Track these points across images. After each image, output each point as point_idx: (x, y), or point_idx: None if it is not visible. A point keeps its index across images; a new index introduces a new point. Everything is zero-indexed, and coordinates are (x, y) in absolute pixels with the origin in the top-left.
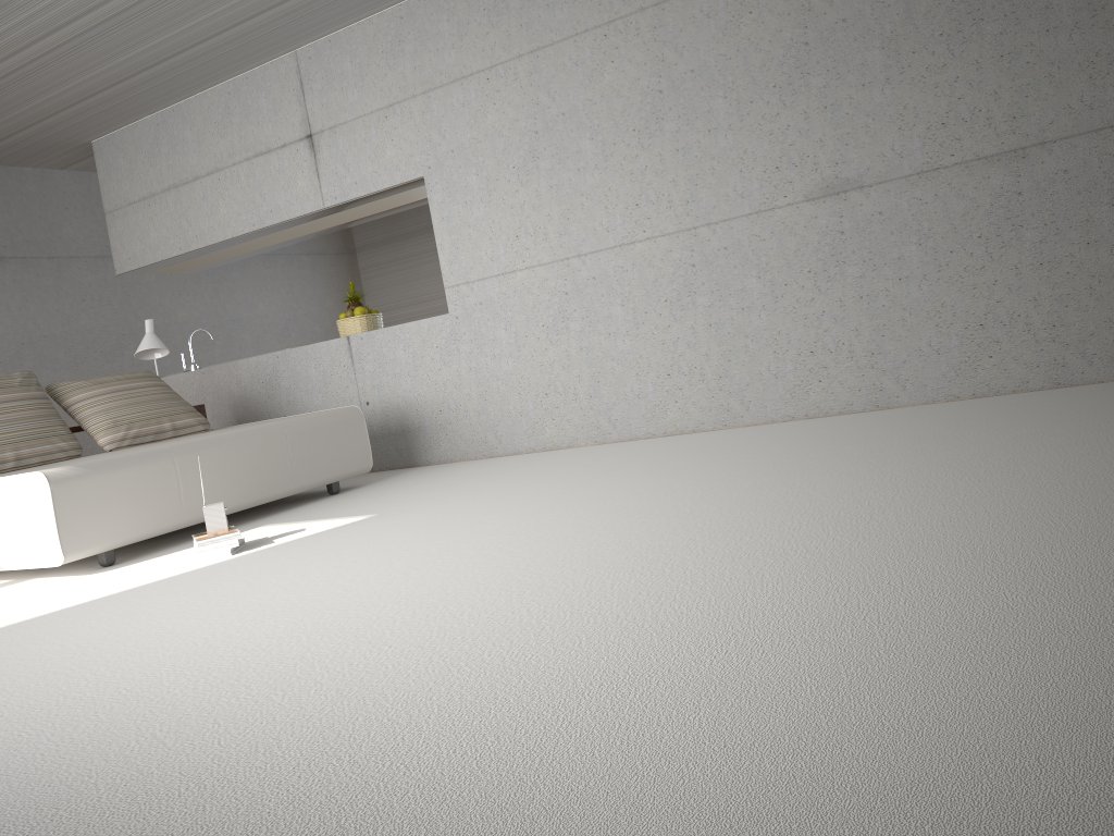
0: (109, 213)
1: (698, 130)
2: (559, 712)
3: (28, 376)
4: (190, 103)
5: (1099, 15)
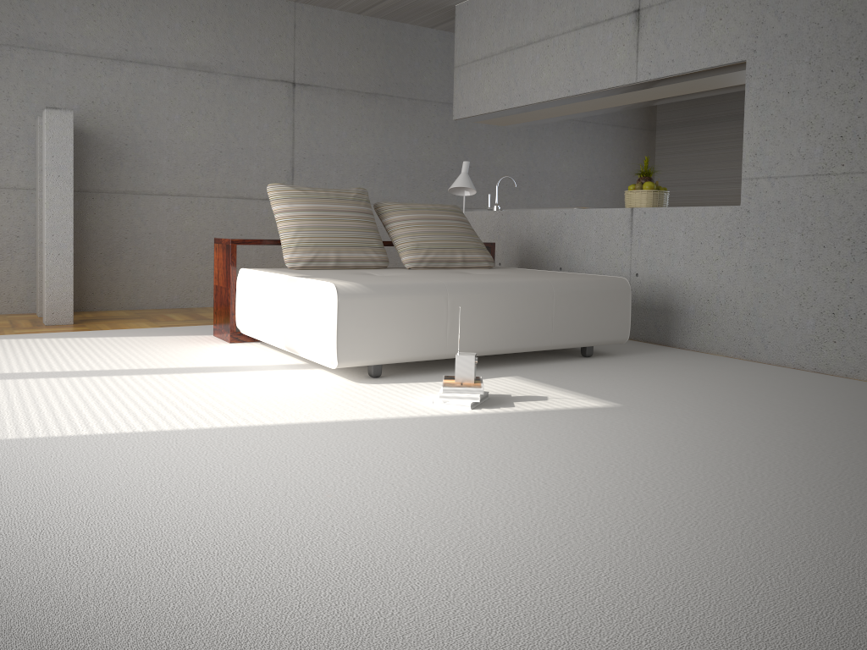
0: (457, 68)
1: None
2: None
3: (361, 192)
4: None
5: None
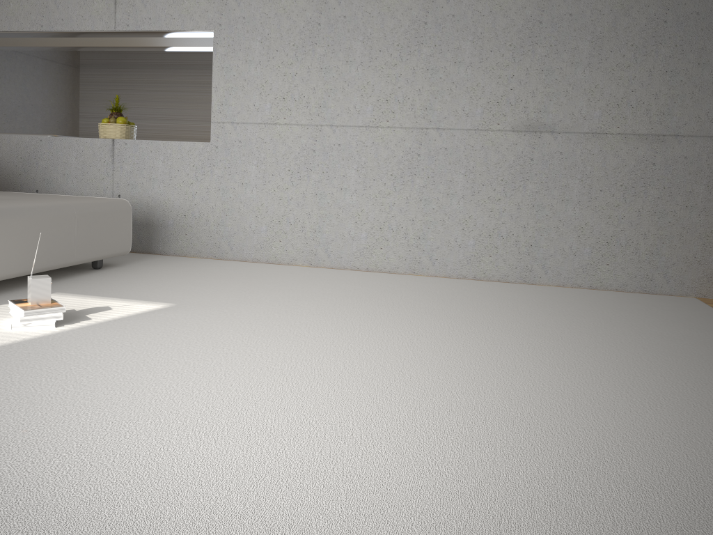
0: None
1: (447, 59)
2: None
3: None
4: None
5: None
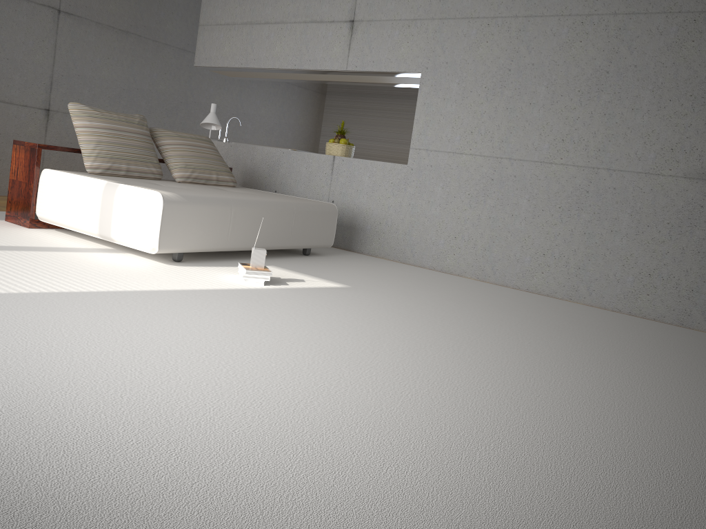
0: (201, 26)
1: (625, 106)
2: None
3: (143, 119)
4: None
5: None
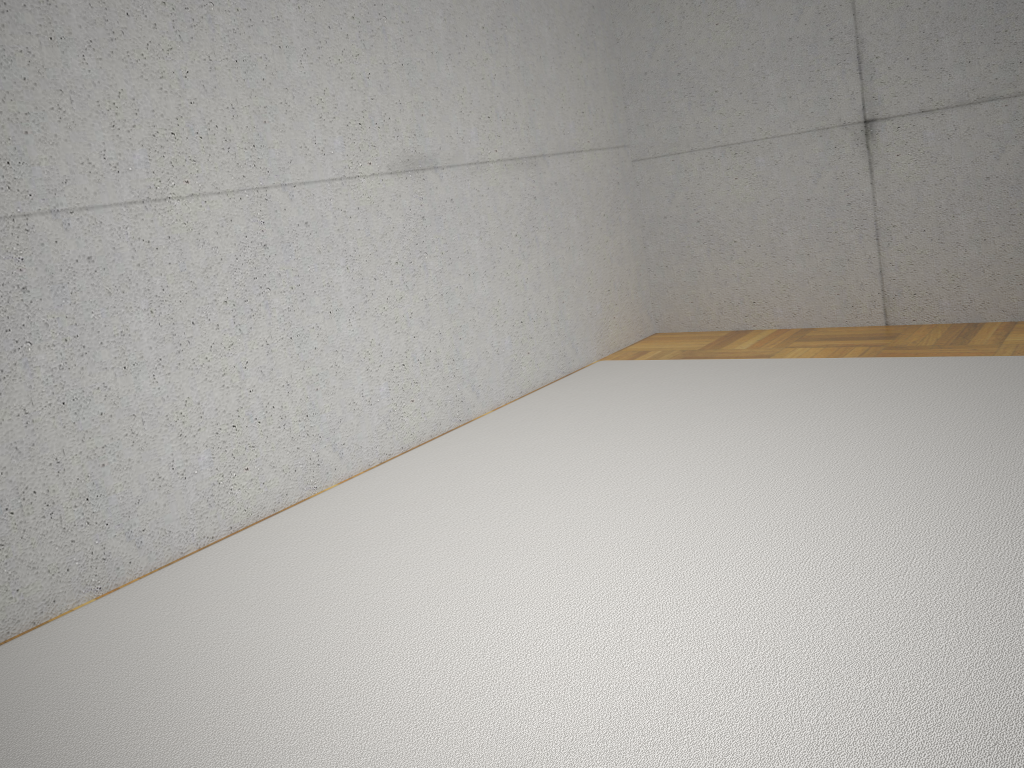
0: None
1: (265, 41)
2: None
3: None
4: None
5: (563, 58)
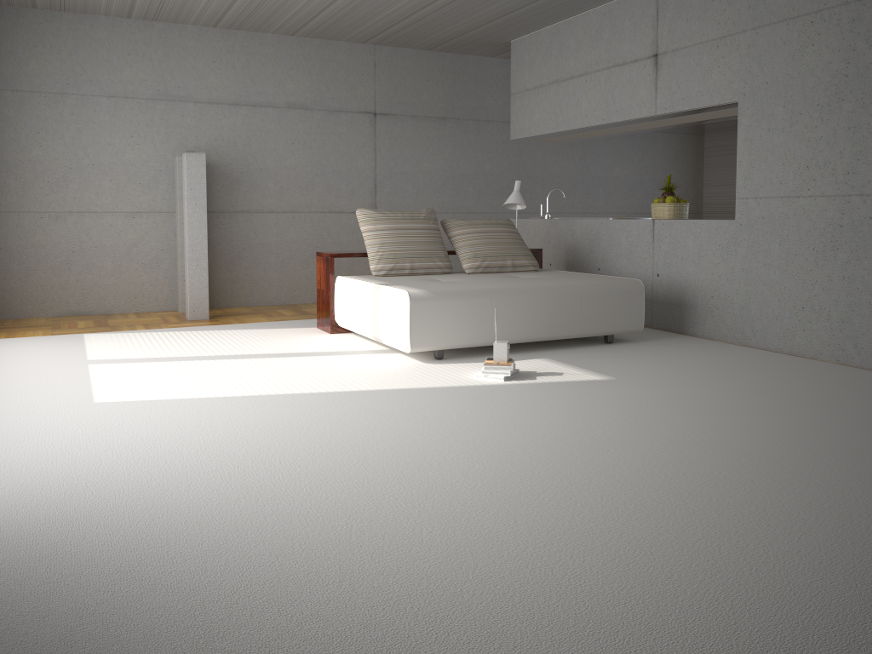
0: (512, 95)
1: None
2: (551, 648)
3: (430, 212)
4: (577, 20)
5: None
